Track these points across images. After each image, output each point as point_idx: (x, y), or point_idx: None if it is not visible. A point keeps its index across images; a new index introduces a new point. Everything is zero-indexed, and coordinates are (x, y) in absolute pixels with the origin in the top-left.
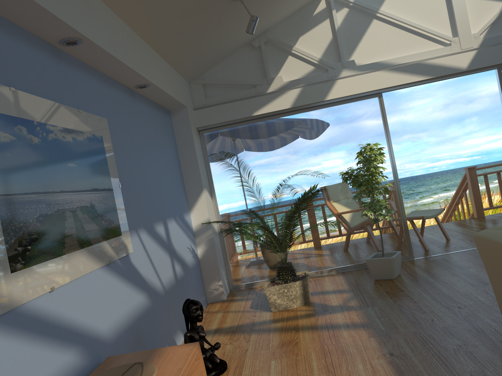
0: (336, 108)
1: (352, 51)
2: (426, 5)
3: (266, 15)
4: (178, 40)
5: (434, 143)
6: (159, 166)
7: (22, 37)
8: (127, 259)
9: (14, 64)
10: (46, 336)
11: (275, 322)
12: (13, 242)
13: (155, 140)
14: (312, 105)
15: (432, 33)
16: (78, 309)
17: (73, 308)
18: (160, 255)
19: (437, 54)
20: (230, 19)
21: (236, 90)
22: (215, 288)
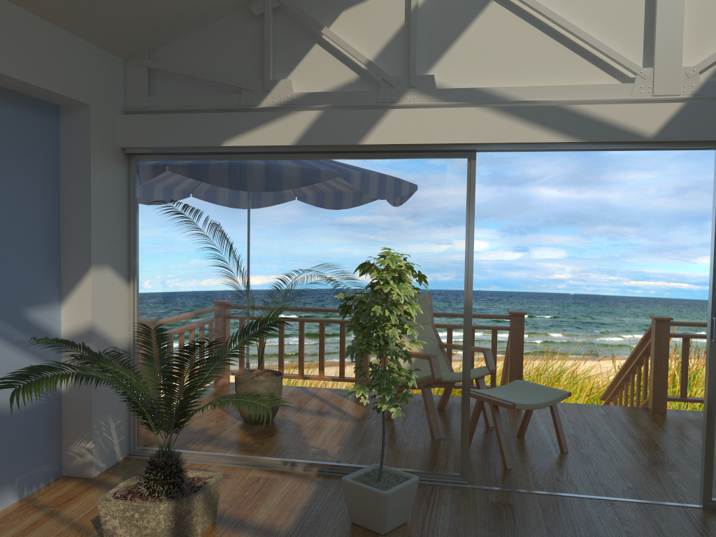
0: (384, 165)
1: (436, 57)
2: None
3: None
4: None
5: (645, 249)
6: None
7: None
8: None
9: None
10: None
11: None
12: None
13: None
14: (335, 149)
15: (601, 50)
16: None
17: None
18: None
19: (600, 95)
20: None
21: (207, 91)
22: (79, 452)
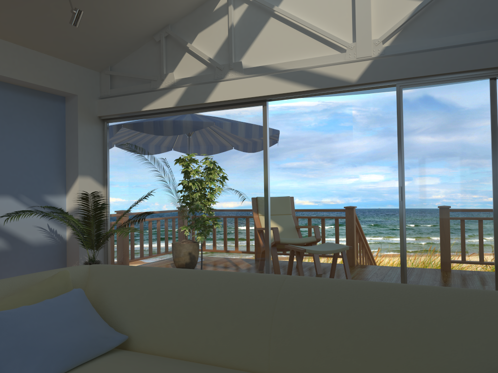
0: (221, 113)
1: (244, 51)
2: (329, 2)
3: (146, 9)
4: (23, 30)
5: None
6: None
7: None
8: None
9: None
10: None
11: None
12: None
13: (1, 121)
14: (195, 107)
15: (326, 36)
16: None
17: None
18: None
19: (328, 62)
20: (83, 11)
21: (137, 83)
22: None
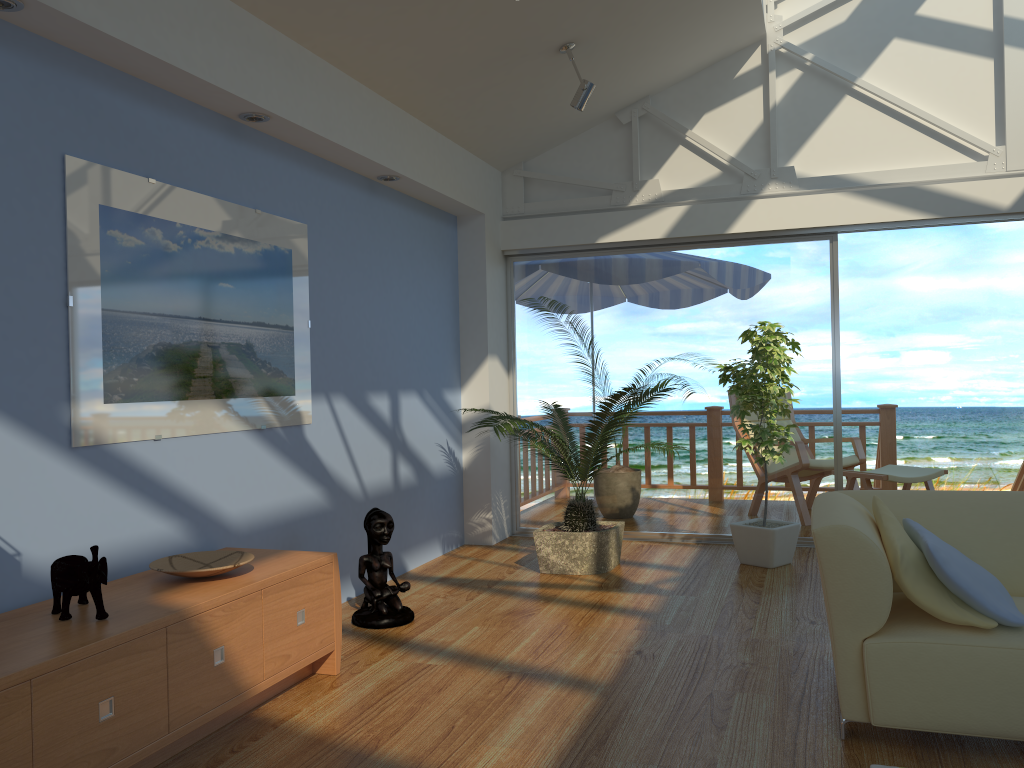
0: (748, 251)
1: (795, 149)
2: (953, 78)
3: (638, 74)
4: (463, 109)
5: None
6: (405, 306)
7: (183, 111)
8: (297, 432)
9: (163, 148)
10: (138, 490)
11: (530, 586)
12: (114, 368)
13: (406, 263)
14: (702, 239)
15: (953, 133)
16: (193, 473)
17: (187, 470)
18: (369, 441)
19: (955, 174)
20: (560, 79)
21: (578, 194)
22: (480, 522)
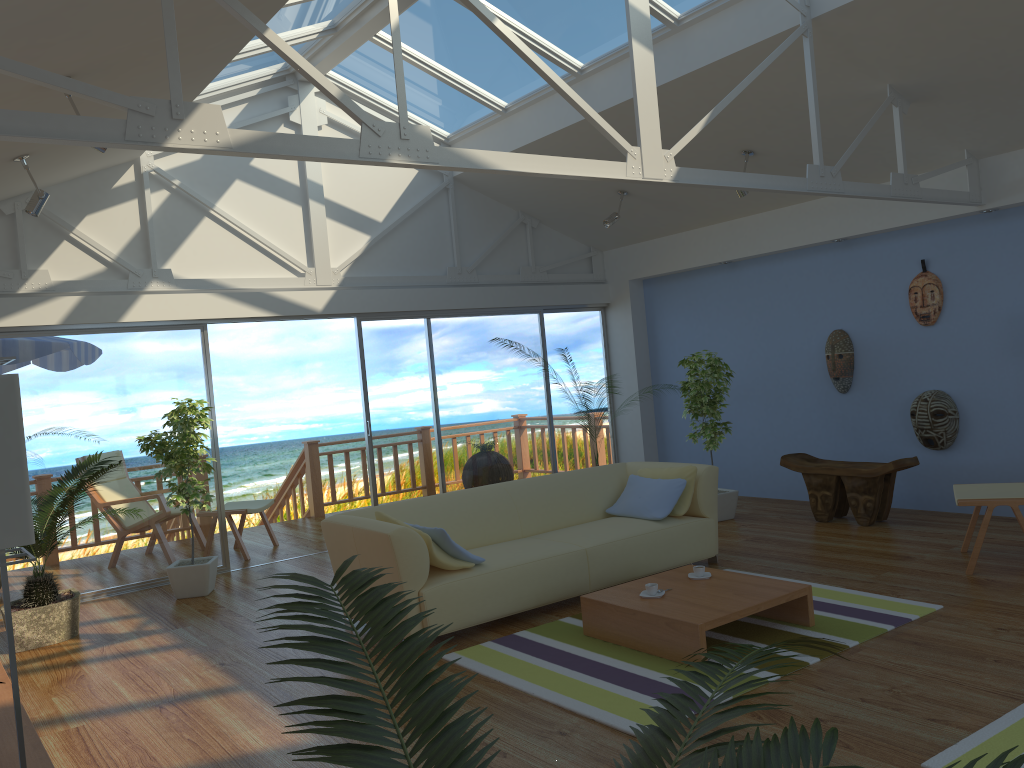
0: (135, 336)
1: (169, 255)
2: (278, 215)
3: (42, 177)
4: None
5: (255, 396)
6: None
7: None
8: None
9: None
10: None
11: (29, 662)
12: None
13: None
14: (96, 326)
15: (283, 256)
16: None
17: None
18: None
19: (286, 285)
20: None
21: None
22: None
